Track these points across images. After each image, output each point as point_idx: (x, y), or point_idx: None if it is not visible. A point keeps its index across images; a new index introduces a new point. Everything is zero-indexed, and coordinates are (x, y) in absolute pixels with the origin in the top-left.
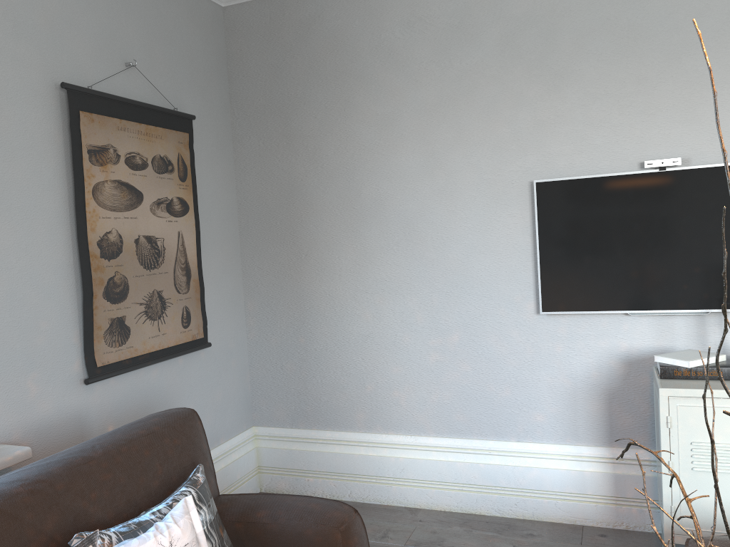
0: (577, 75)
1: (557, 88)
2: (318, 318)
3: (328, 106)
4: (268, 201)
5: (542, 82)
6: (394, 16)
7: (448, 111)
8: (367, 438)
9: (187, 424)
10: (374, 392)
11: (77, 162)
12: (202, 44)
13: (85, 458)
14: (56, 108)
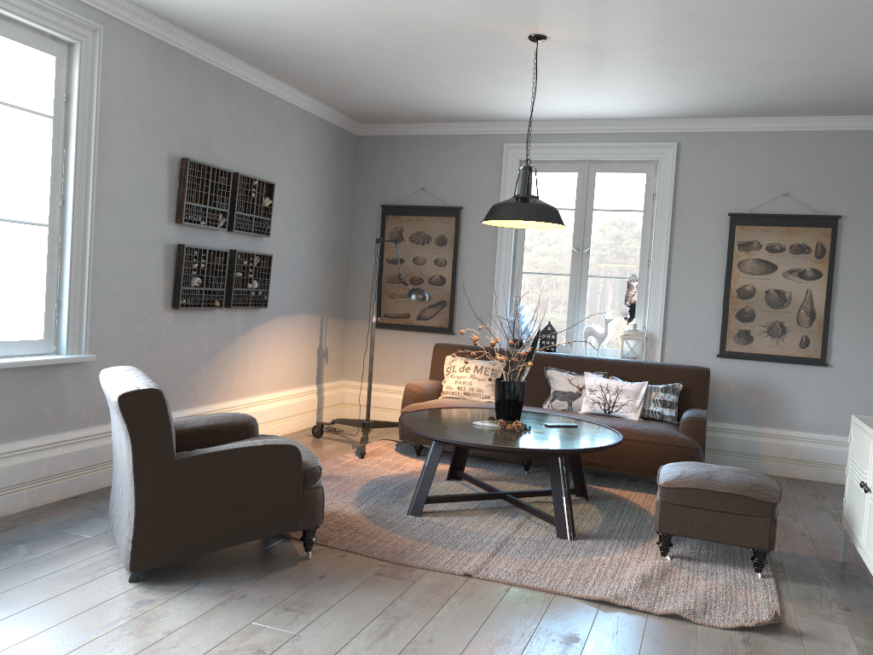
0: None
1: None
2: None
3: None
4: None
5: None
6: None
7: None
8: None
9: (696, 371)
10: None
11: (729, 250)
12: (871, 163)
13: (639, 362)
14: (727, 225)
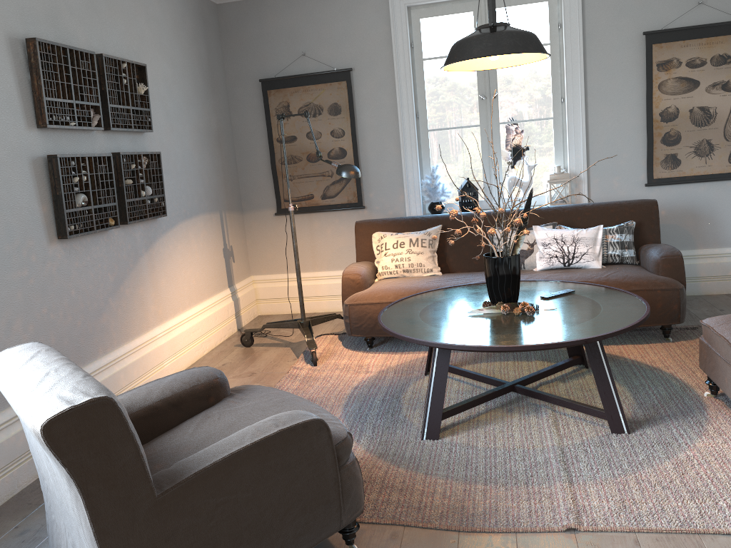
0: None
1: None
2: None
3: None
4: None
5: None
6: None
7: None
8: None
9: (644, 205)
10: None
11: (648, 72)
12: None
13: (582, 205)
14: (641, 46)
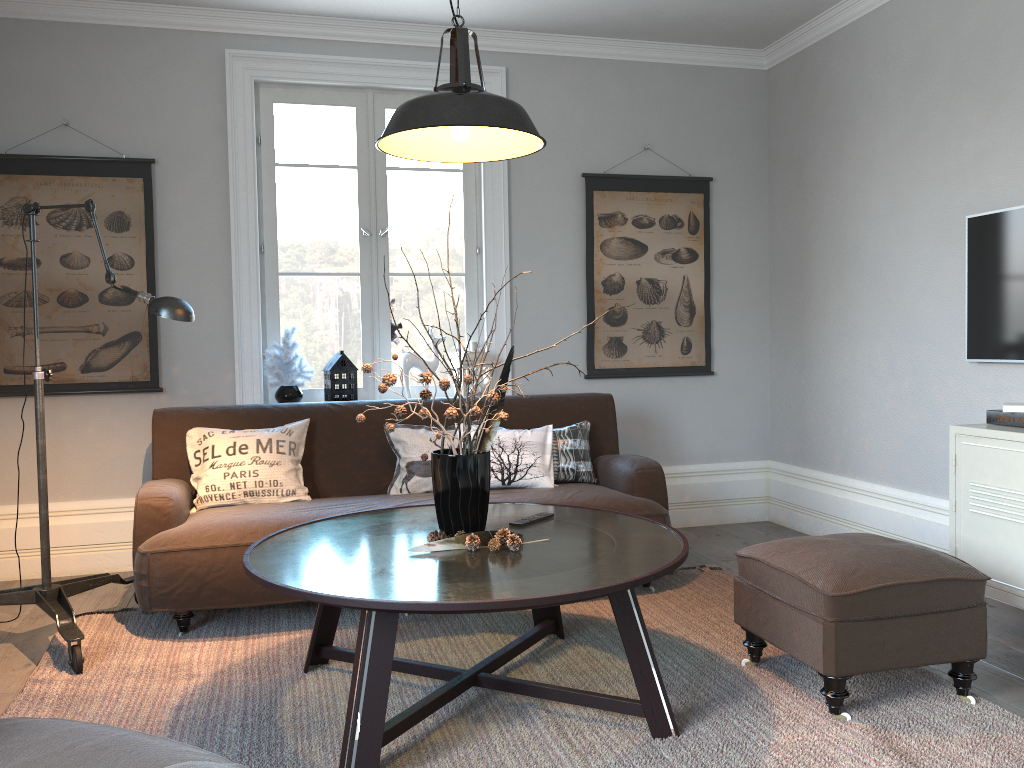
0: (1012, 95)
1: (995, 112)
2: (813, 360)
3: (827, 153)
4: (787, 248)
5: (983, 107)
6: (875, 56)
7: (910, 148)
8: (839, 480)
9: (598, 400)
10: (847, 436)
11: (589, 227)
12: (735, 111)
13: (517, 397)
14: (580, 191)
